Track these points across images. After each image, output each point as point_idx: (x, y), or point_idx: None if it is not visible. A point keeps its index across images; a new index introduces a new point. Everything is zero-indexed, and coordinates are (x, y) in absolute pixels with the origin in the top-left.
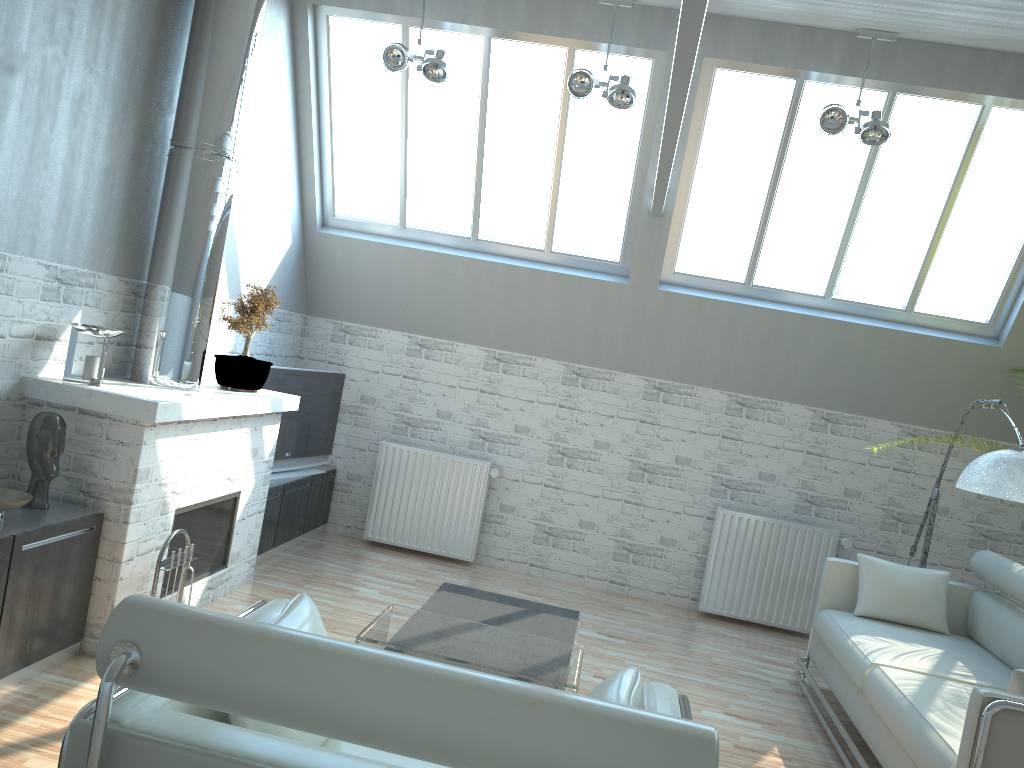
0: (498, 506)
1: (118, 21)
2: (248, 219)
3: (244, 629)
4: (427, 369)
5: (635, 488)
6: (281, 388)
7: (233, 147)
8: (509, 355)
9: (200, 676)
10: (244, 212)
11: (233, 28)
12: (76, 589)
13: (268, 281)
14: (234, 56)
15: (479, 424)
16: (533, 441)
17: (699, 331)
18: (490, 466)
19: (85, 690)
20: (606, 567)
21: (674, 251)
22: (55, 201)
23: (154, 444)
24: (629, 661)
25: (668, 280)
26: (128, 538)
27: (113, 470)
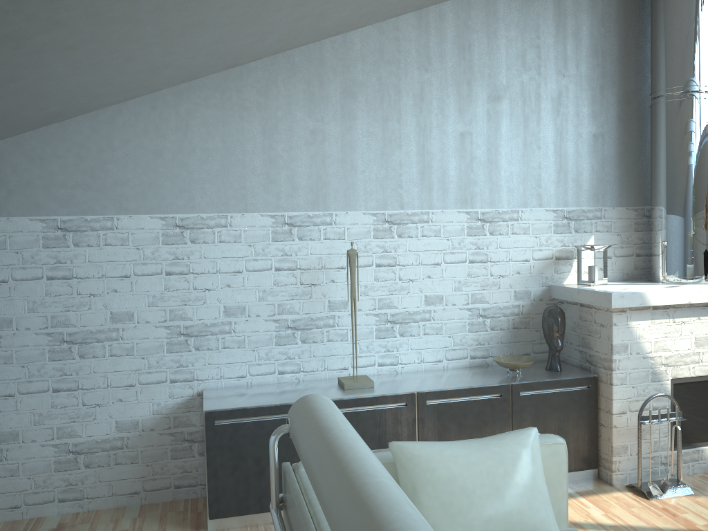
0: None
1: (580, 34)
2: None
3: (316, 418)
4: None
5: None
6: None
7: (694, 81)
8: None
9: (295, 443)
10: None
11: None
12: (580, 429)
13: None
14: (679, 12)
15: None
16: None
17: None
18: None
19: (575, 501)
20: None
21: None
22: (551, 168)
23: (627, 325)
24: None
25: None
26: (614, 396)
27: (600, 345)
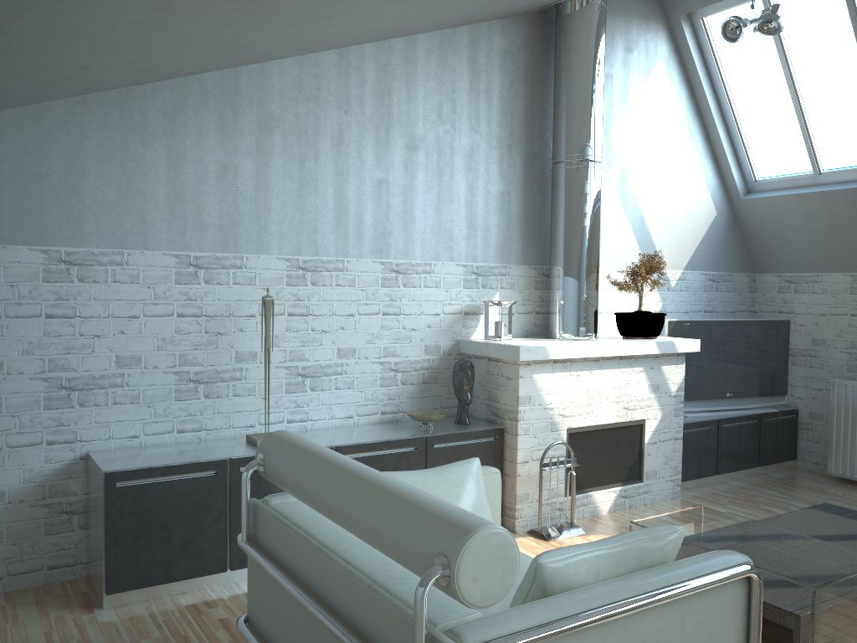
0: None
1: (492, 93)
2: (656, 203)
3: (301, 446)
4: None
5: None
6: (708, 337)
7: (590, 151)
8: None
9: (277, 472)
10: (650, 198)
11: (575, 65)
12: None
13: (693, 250)
14: (579, 85)
15: None
16: None
17: None
18: None
19: None
20: None
21: None
22: (463, 222)
23: (531, 378)
24: None
25: None
26: (519, 446)
27: (506, 397)
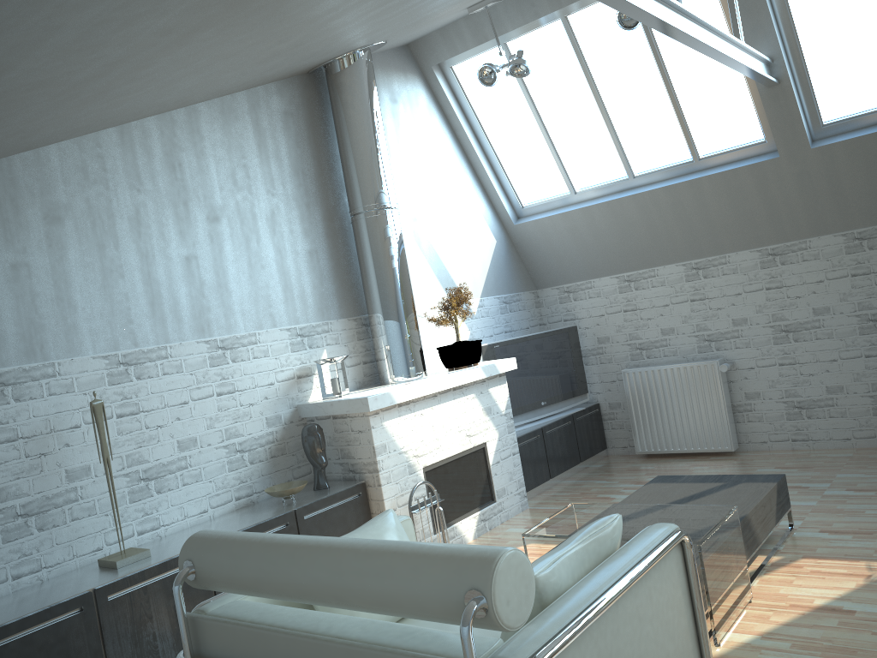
0: (743, 396)
1: (281, 155)
2: (445, 239)
3: (240, 539)
4: (640, 298)
5: (871, 341)
6: (516, 354)
7: (386, 199)
8: (704, 261)
9: (219, 574)
10: (440, 236)
11: (356, 119)
12: None
13: (484, 277)
14: (364, 138)
15: (700, 329)
16: (753, 328)
17: (874, 169)
18: (720, 363)
19: None
20: (870, 424)
21: (812, 107)
22: (278, 286)
23: (382, 426)
24: (870, 511)
25: (820, 135)
26: (385, 496)
27: (361, 451)
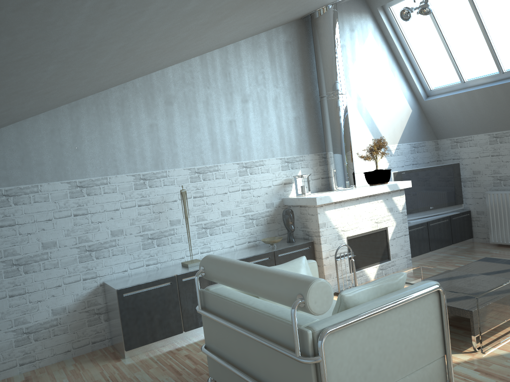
0: None
1: (282, 65)
2: (378, 110)
3: (222, 260)
4: (502, 148)
5: None
6: (416, 178)
7: (339, 89)
8: None
9: (212, 274)
10: (374, 108)
11: (325, 44)
12: None
13: (401, 132)
14: (328, 55)
15: None
16: None
17: None
18: None
19: None
20: None
21: None
22: (276, 136)
23: (324, 213)
24: None
25: None
26: (322, 249)
27: (312, 225)
